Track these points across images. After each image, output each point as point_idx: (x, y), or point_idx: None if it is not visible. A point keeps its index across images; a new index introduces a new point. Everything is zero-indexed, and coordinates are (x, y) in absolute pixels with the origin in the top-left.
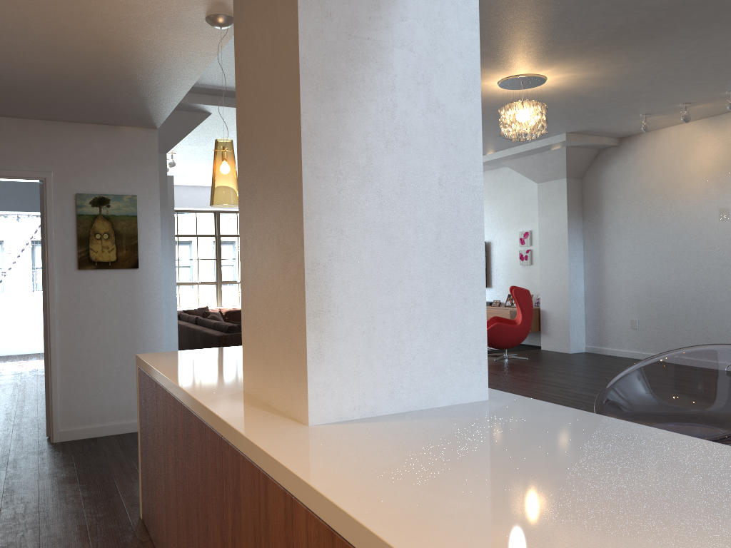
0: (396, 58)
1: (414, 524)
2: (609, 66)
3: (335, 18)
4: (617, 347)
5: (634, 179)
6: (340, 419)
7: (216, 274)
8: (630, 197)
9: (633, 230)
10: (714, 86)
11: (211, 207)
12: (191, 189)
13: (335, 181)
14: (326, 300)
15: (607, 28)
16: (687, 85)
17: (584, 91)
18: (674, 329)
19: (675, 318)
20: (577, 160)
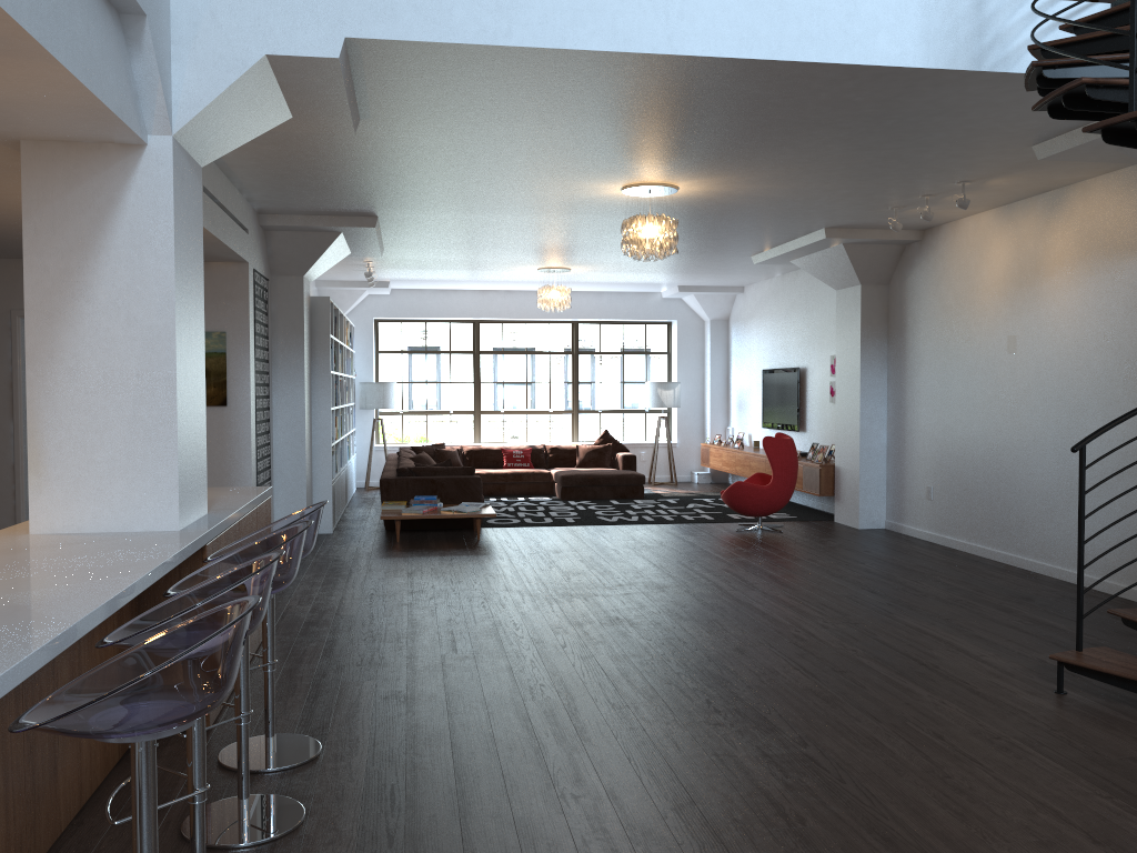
0: (100, 292)
1: None
2: (729, 172)
3: (51, 271)
4: (913, 524)
5: (935, 289)
6: (53, 532)
7: (473, 401)
8: (930, 314)
9: (932, 360)
10: (923, 179)
11: (465, 316)
12: (440, 294)
13: (50, 378)
14: (43, 455)
15: (651, 147)
16: (881, 181)
17: (751, 192)
18: (964, 502)
19: (965, 487)
20: (869, 260)
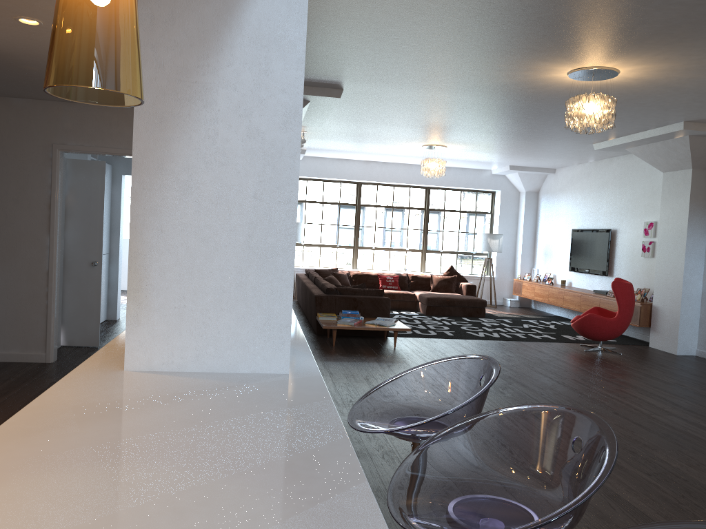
0: (220, 96)
1: (19, 434)
2: (682, 58)
3: (167, 68)
4: None
5: None
6: (151, 370)
7: (354, 239)
8: None
9: None
10: None
11: (353, 178)
12: (336, 161)
13: (158, 192)
14: (145, 281)
15: (650, 24)
16: None
17: (672, 82)
18: None
19: None
20: (704, 150)
